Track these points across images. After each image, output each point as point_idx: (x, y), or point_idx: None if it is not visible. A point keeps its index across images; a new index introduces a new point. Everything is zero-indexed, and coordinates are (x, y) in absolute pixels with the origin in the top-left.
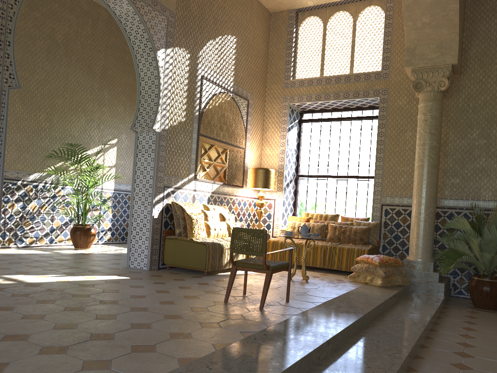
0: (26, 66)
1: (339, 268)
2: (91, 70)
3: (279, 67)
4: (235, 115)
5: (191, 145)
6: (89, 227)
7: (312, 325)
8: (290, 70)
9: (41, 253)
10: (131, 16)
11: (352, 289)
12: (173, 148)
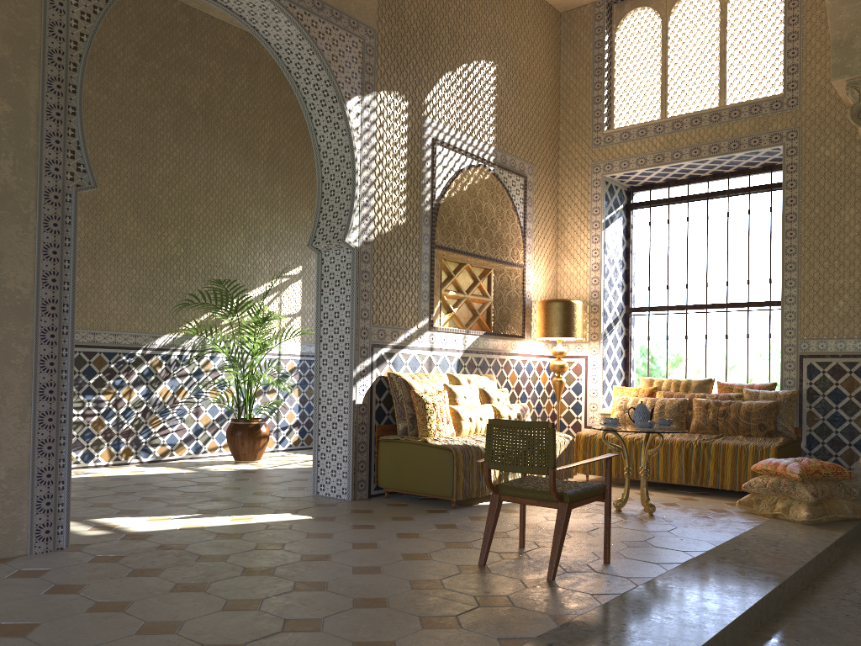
0: (141, 154)
1: (718, 485)
2: (252, 151)
3: (582, 110)
4: (502, 205)
5: (420, 267)
6: (257, 422)
7: (654, 619)
8: (602, 113)
9: (176, 472)
10: (296, 43)
11: (745, 531)
12: (387, 274)
